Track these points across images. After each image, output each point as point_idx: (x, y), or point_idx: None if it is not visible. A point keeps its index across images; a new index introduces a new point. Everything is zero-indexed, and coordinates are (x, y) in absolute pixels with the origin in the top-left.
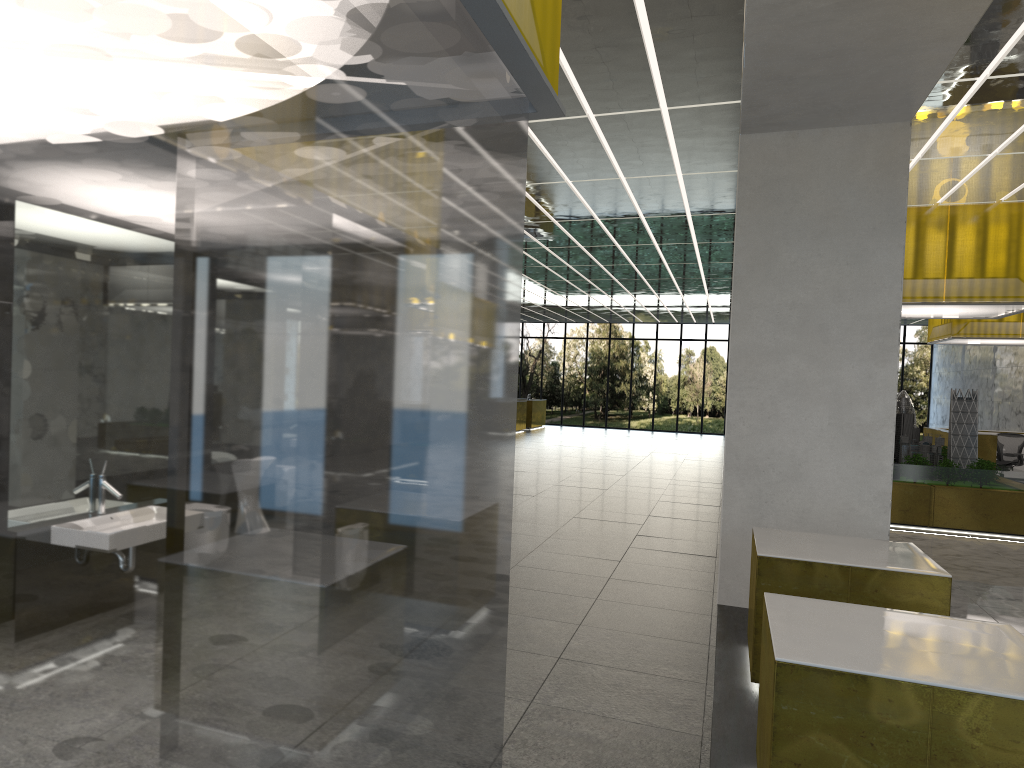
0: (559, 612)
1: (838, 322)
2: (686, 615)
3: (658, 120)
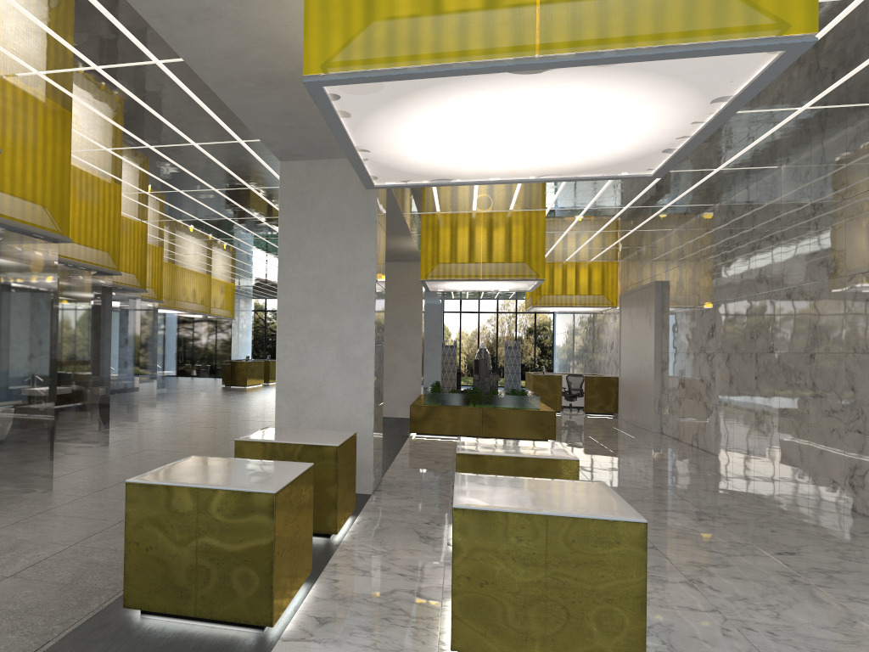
0: None
1: (340, 289)
2: None
3: (243, 149)
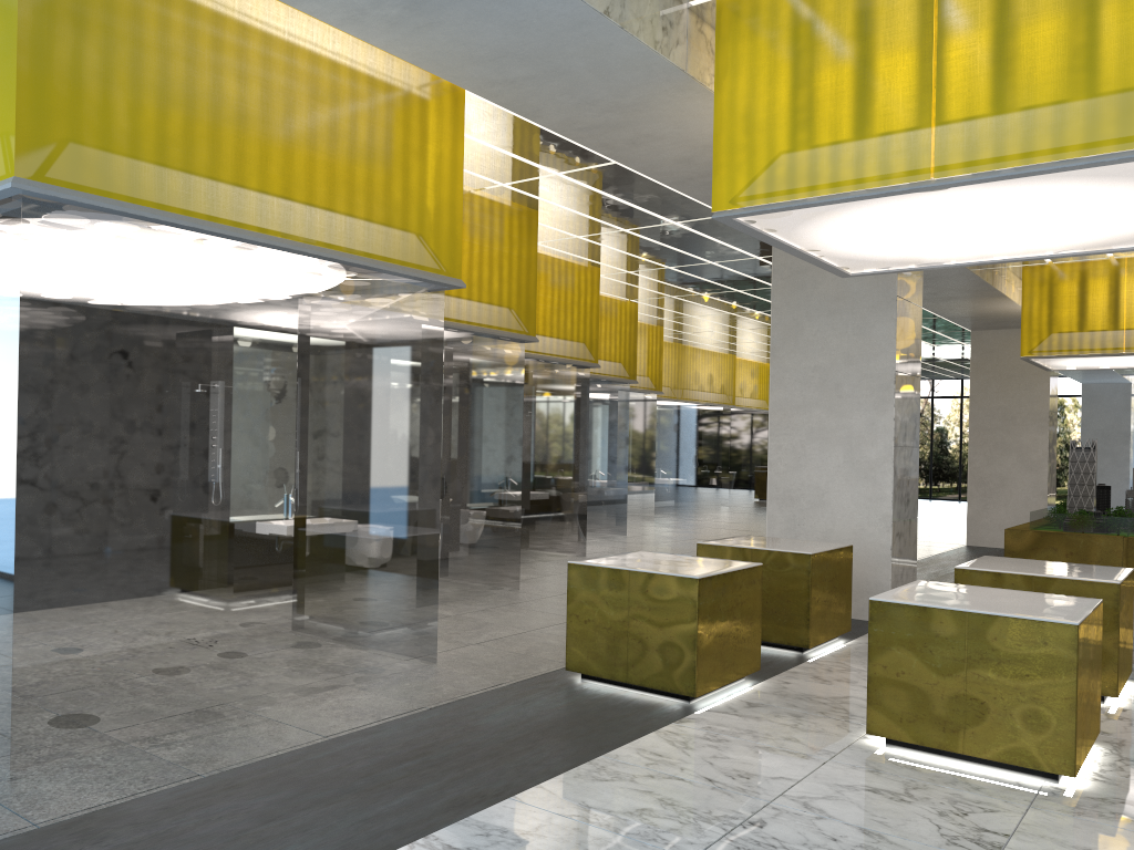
0: None
1: (848, 381)
2: None
3: None
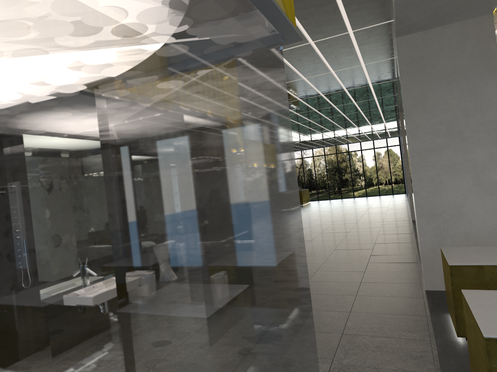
0: (337, 306)
1: (469, 128)
2: (409, 299)
3: (348, 38)
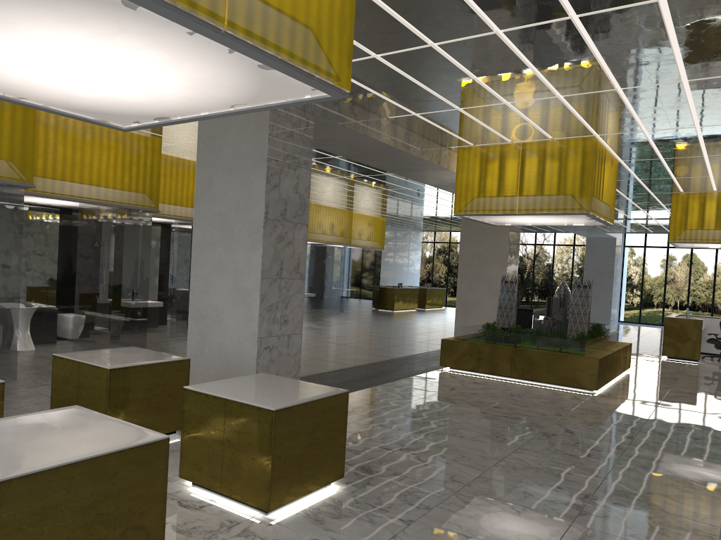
0: None
1: (237, 225)
2: None
3: None
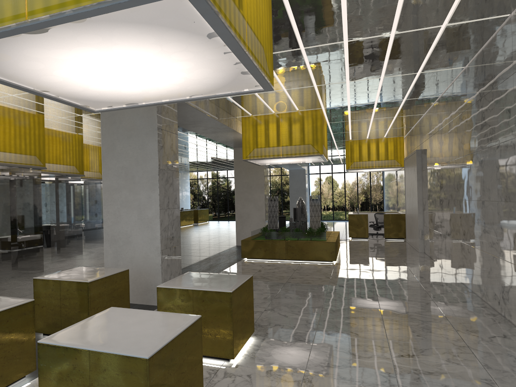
0: None
1: (138, 174)
2: None
3: None
